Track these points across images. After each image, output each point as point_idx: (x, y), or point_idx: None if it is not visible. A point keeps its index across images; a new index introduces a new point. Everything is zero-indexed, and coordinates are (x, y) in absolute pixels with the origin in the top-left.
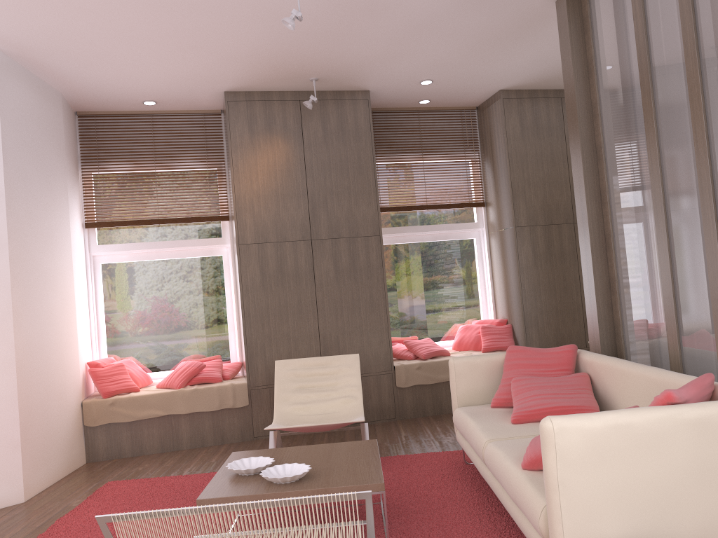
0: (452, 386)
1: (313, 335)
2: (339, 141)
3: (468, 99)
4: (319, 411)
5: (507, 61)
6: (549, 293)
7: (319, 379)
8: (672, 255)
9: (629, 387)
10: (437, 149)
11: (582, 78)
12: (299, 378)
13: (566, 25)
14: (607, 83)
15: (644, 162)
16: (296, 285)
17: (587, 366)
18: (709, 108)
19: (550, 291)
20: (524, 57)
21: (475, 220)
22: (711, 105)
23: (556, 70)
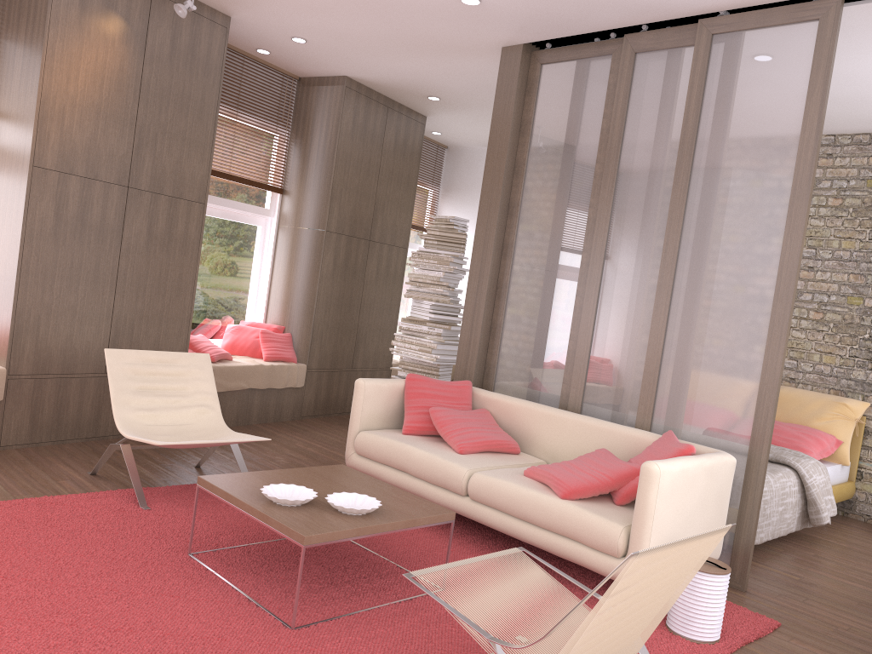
0: (358, 408)
1: (105, 314)
2: (185, 68)
3: (304, 69)
4: (169, 421)
5: (392, 61)
6: (337, 308)
7: (162, 380)
8: (595, 325)
9: (554, 429)
10: (254, 111)
11: (515, 134)
12: (137, 376)
13: (515, 78)
14: (545, 153)
15: (576, 239)
16: (98, 243)
17: (487, 403)
18: (686, 232)
19: (338, 305)
20: (411, 65)
21: (267, 206)
22: (689, 230)
23: (413, 85)
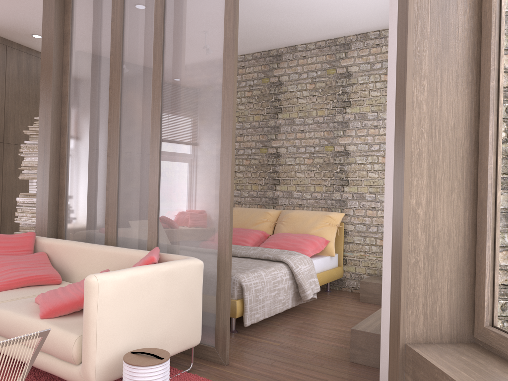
0: None
1: None
2: None
3: None
4: None
5: None
6: None
7: None
8: (119, 176)
9: (87, 260)
10: None
11: (59, 43)
12: None
13: (53, 1)
14: (80, 54)
15: (104, 114)
16: None
17: (45, 247)
18: (165, 95)
19: None
20: None
21: None
22: (166, 93)
23: (13, 24)
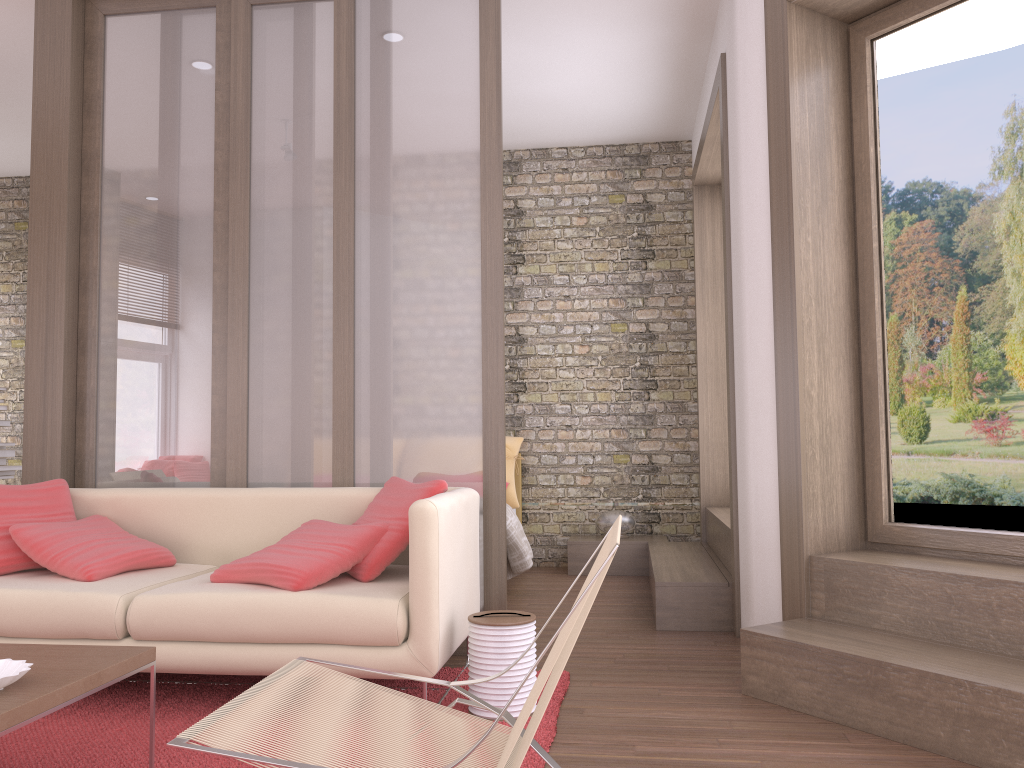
0: None
1: None
2: None
3: None
4: None
5: None
6: None
7: None
8: (251, 367)
9: (222, 517)
10: None
11: (77, 113)
12: None
13: (66, 31)
14: (131, 139)
15: (201, 256)
16: None
17: (100, 505)
18: (361, 229)
19: None
20: None
21: None
22: (364, 226)
23: None
